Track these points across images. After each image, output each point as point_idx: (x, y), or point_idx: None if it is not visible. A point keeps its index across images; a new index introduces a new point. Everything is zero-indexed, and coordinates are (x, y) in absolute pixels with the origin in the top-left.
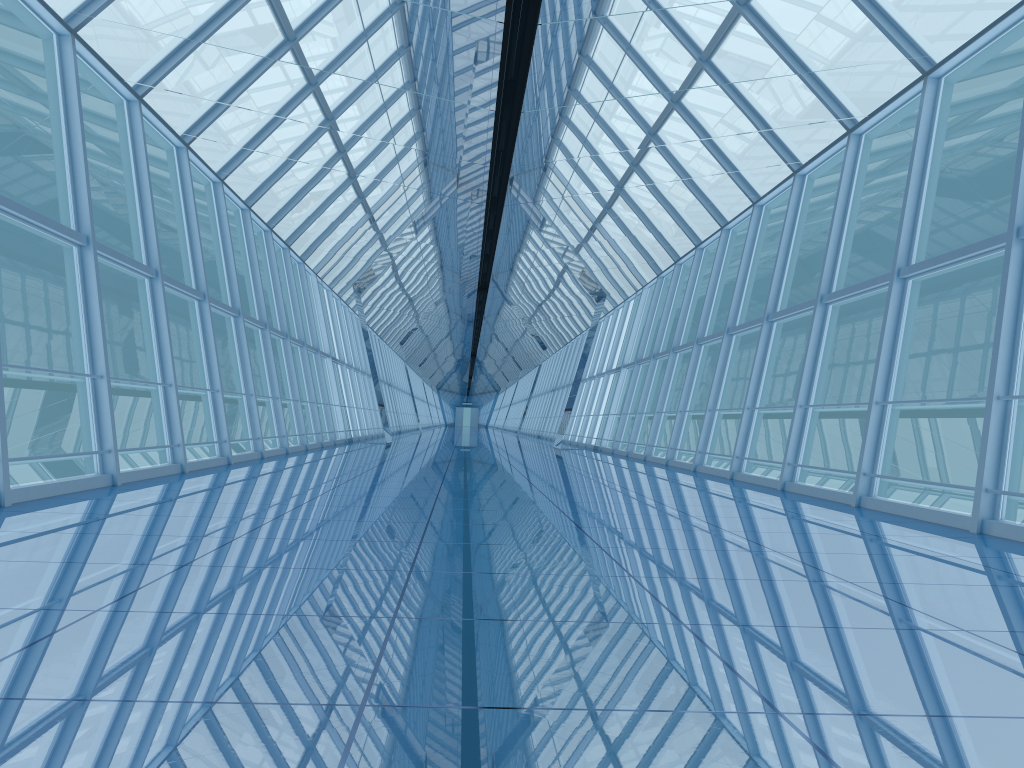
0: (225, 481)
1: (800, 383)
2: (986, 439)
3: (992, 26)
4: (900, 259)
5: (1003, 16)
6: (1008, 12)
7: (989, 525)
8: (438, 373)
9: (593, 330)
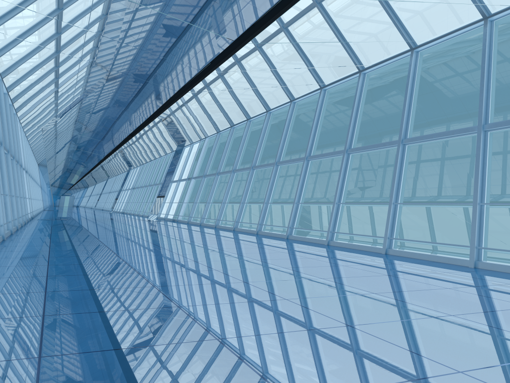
0: (39, 255)
1: (336, 192)
2: (475, 223)
3: (456, 31)
4: (402, 135)
5: (463, 27)
6: (466, 26)
7: (479, 264)
8: (59, 177)
9: (176, 158)
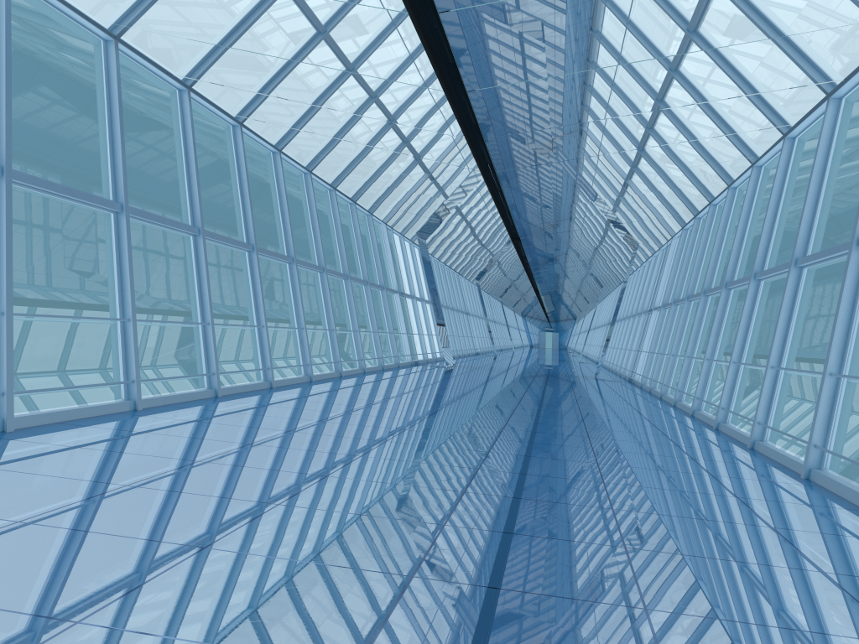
0: (234, 409)
1: (772, 344)
2: None
3: None
4: None
5: None
6: None
7: None
8: (517, 303)
9: (628, 275)
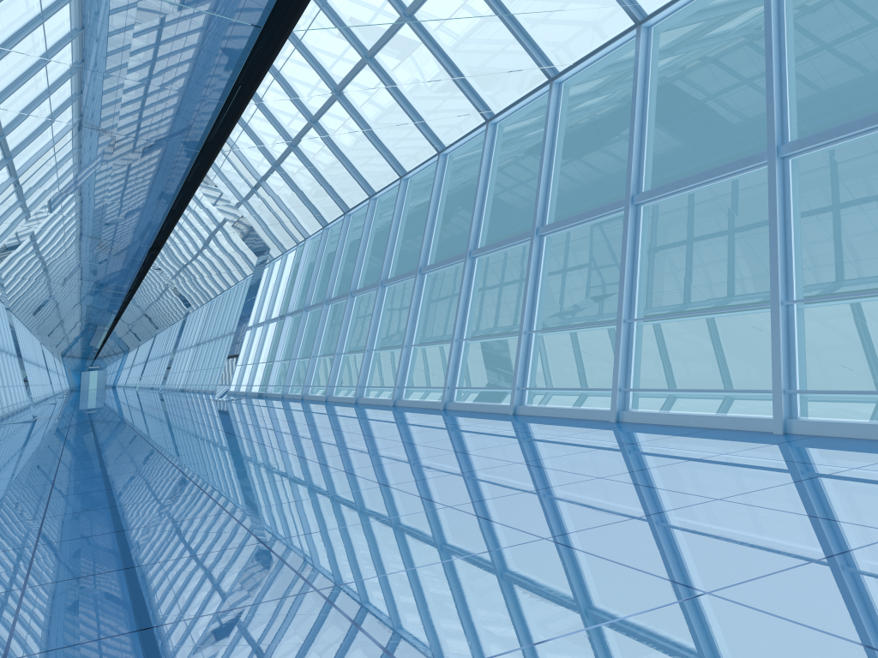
0: None
1: (524, 311)
2: (778, 343)
3: None
4: (632, 187)
5: None
6: None
7: (793, 424)
8: (68, 340)
9: (256, 283)
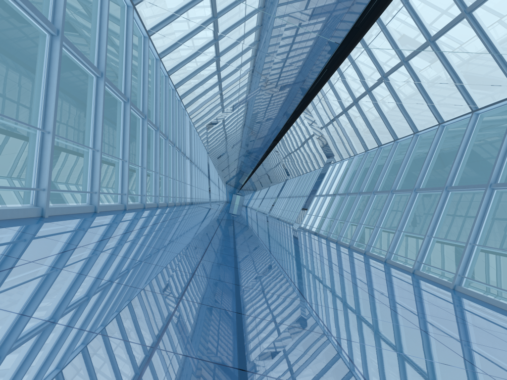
0: (151, 221)
1: (471, 230)
2: None
3: None
4: None
5: None
6: None
7: None
8: (230, 176)
9: (324, 172)
